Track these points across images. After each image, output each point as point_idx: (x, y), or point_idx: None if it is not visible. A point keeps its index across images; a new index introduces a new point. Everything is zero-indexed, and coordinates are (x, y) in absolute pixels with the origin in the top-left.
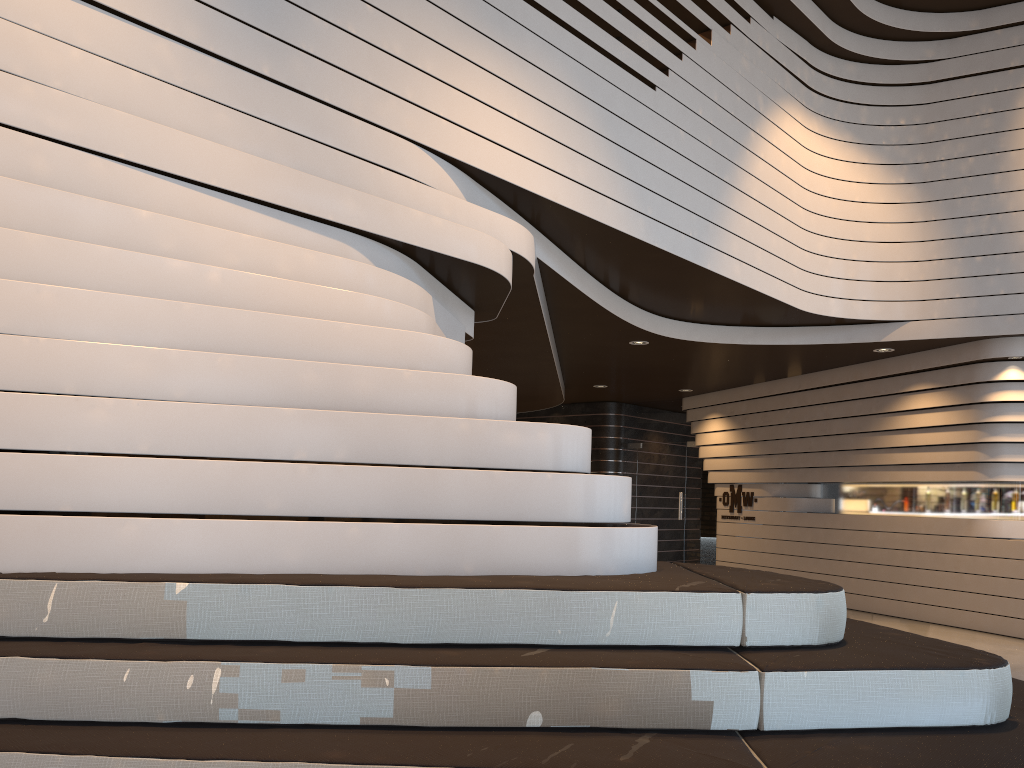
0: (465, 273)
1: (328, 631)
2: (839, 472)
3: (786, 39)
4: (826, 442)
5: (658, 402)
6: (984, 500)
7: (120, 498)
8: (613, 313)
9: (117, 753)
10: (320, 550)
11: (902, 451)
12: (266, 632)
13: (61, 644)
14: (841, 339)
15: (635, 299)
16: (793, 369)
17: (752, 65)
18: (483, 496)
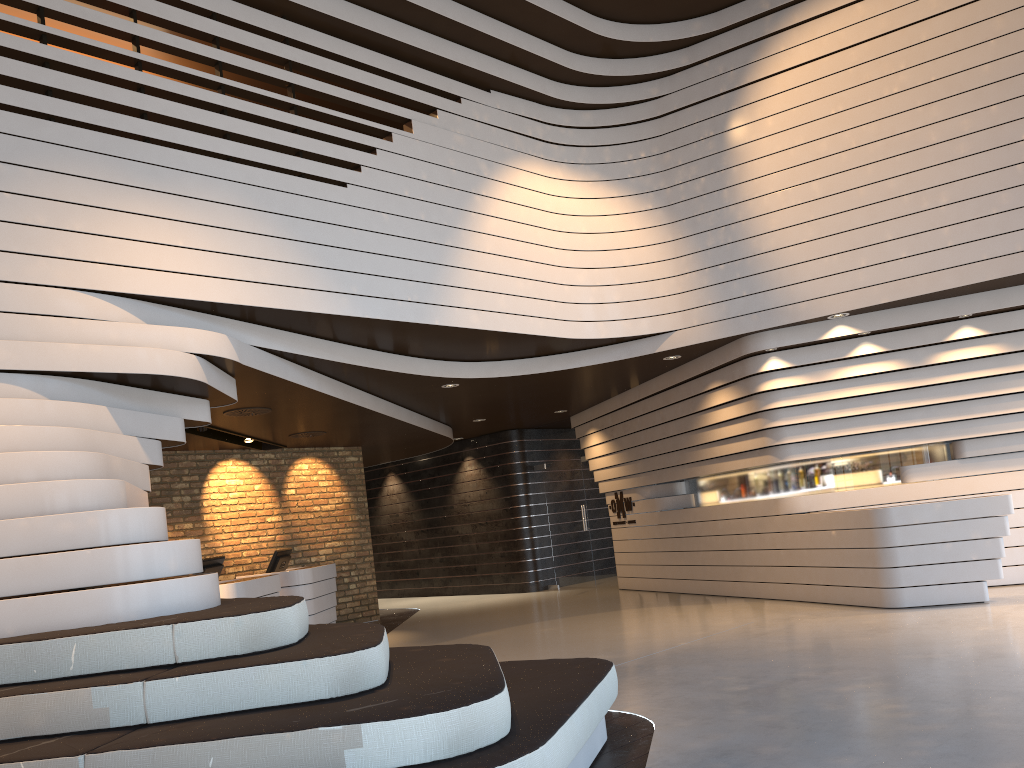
0: (149, 379)
1: None
2: (683, 469)
3: (509, 106)
4: (668, 443)
5: (552, 424)
6: (792, 479)
7: None
8: (388, 370)
9: None
10: None
11: (719, 444)
12: None
13: None
14: (623, 355)
15: (414, 353)
16: (623, 382)
17: (468, 138)
18: (35, 575)
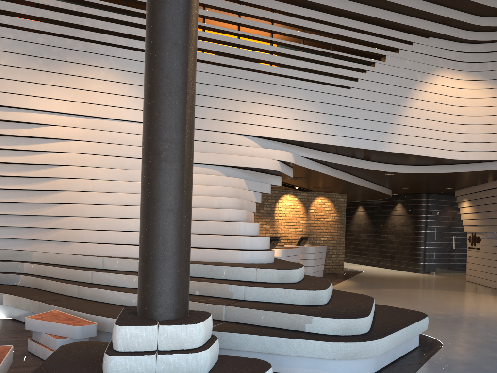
0: (260, 169)
1: None
2: None
3: (437, 44)
4: None
5: (445, 193)
6: None
7: (135, 241)
8: (359, 167)
9: (117, 291)
10: None
11: None
12: None
13: (118, 271)
14: (480, 169)
15: (372, 160)
16: (482, 179)
17: (413, 62)
18: (215, 241)
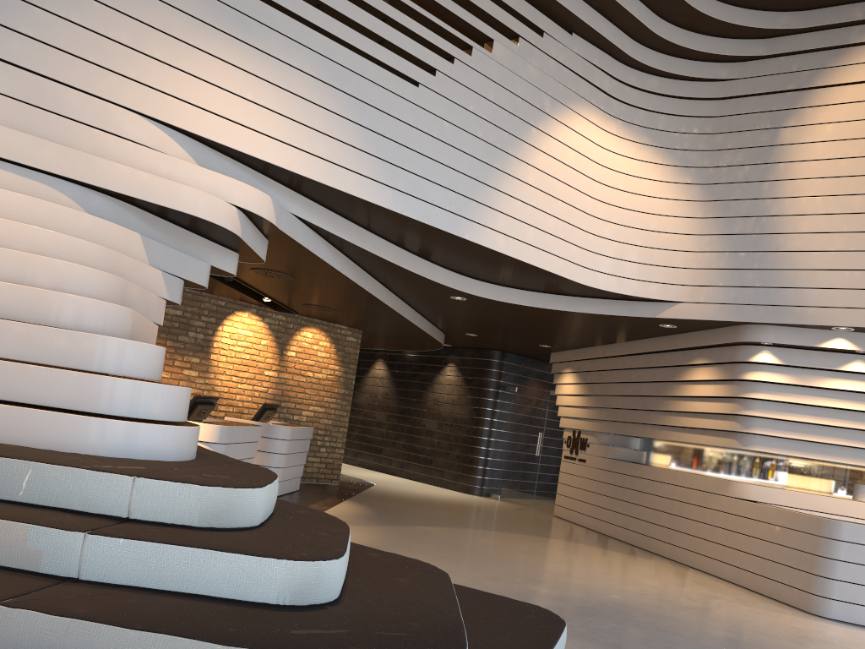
0: (187, 219)
1: None
2: (644, 428)
3: (585, 53)
4: (637, 401)
5: (533, 354)
6: (747, 466)
7: None
8: (408, 269)
9: None
10: None
11: (686, 415)
12: None
13: None
14: (624, 312)
15: (435, 260)
16: (612, 336)
17: (541, 72)
18: (17, 383)
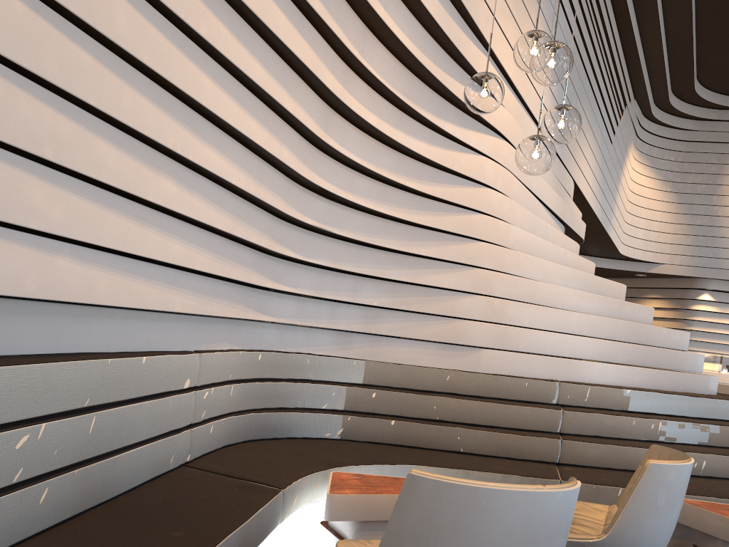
0: None
1: (669, 410)
2: None
3: (636, 111)
4: None
5: None
6: None
7: (581, 353)
8: None
9: None
10: (643, 379)
11: None
12: (651, 409)
13: (592, 409)
14: (627, 268)
15: None
16: None
17: (628, 126)
18: (674, 360)
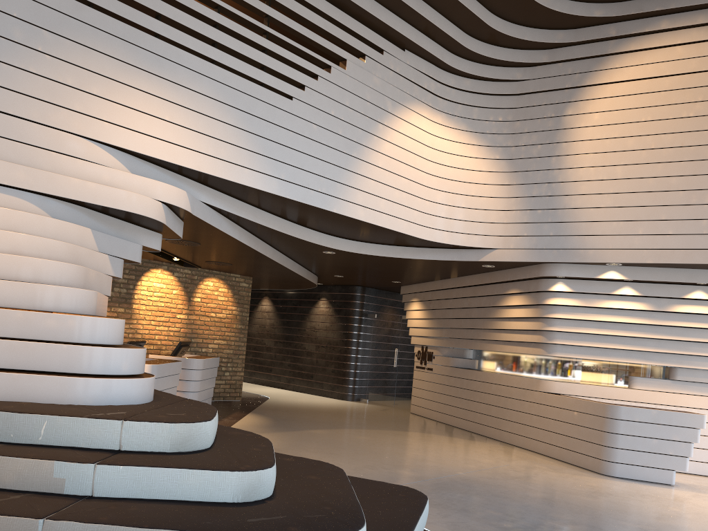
0: (125, 214)
1: None
2: (475, 343)
3: (415, 64)
4: (469, 322)
5: (387, 288)
6: (552, 367)
7: None
8: (290, 235)
9: None
10: None
11: (506, 332)
12: None
13: None
14: (455, 258)
15: (310, 226)
16: (447, 273)
17: (383, 81)
18: (22, 356)
